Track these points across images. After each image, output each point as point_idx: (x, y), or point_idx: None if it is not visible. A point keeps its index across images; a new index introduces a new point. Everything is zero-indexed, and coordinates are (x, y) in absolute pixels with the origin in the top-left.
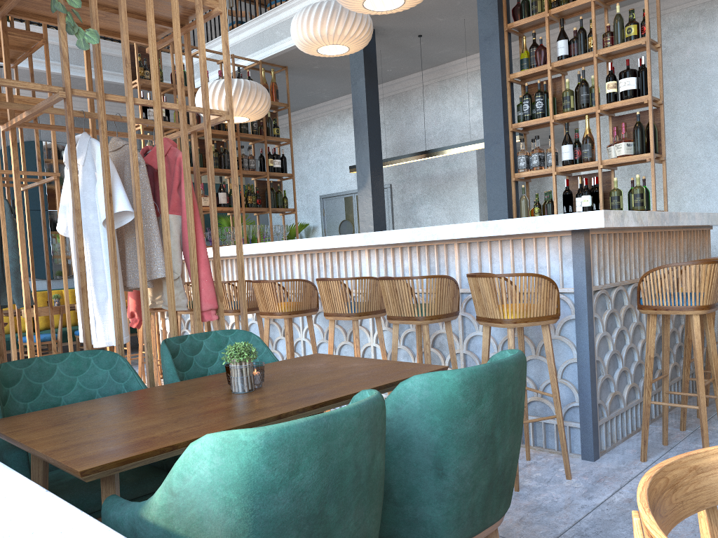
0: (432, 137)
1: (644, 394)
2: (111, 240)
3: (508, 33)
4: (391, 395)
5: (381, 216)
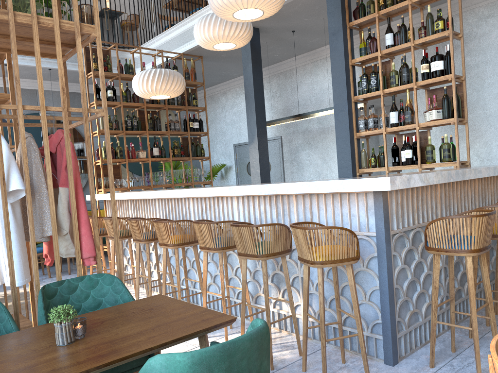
0: (309, 102)
1: (431, 315)
2: (5, 212)
3: (350, 29)
4: (142, 368)
5: (265, 163)
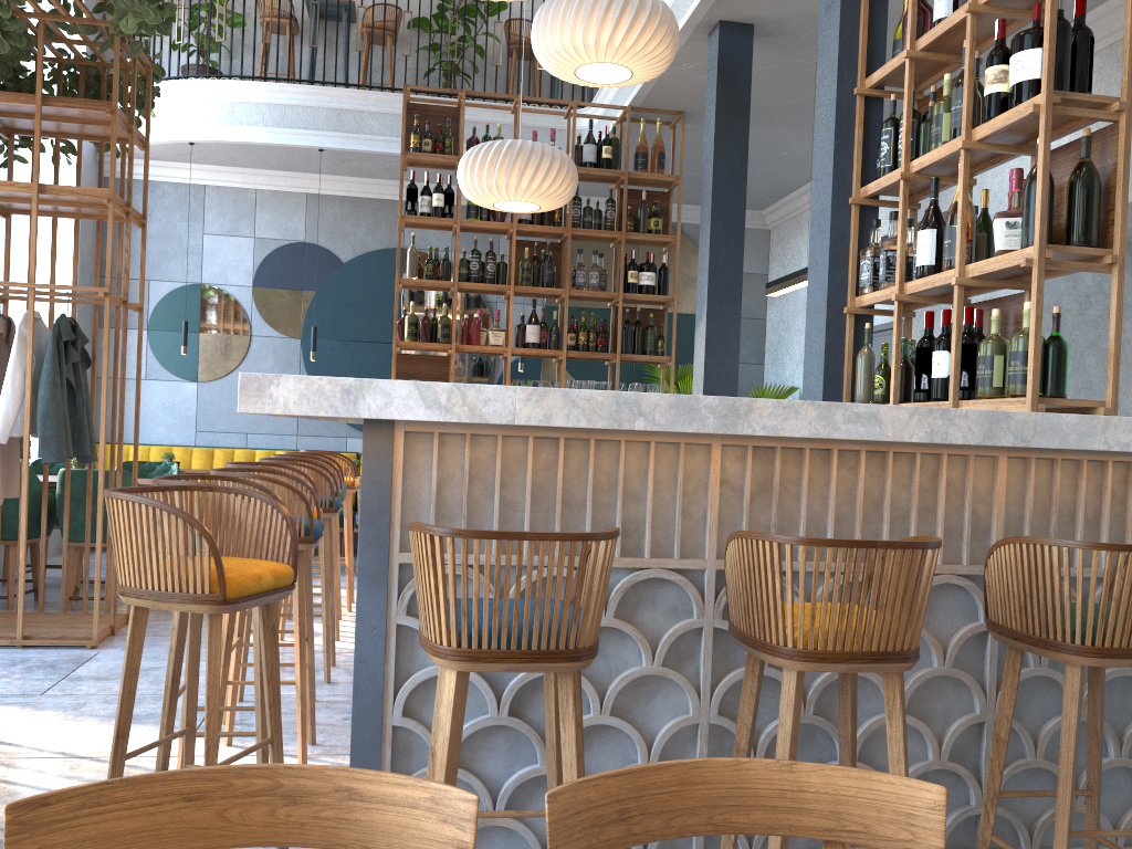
0: None
1: None
2: None
3: None
4: None
5: (725, 378)
